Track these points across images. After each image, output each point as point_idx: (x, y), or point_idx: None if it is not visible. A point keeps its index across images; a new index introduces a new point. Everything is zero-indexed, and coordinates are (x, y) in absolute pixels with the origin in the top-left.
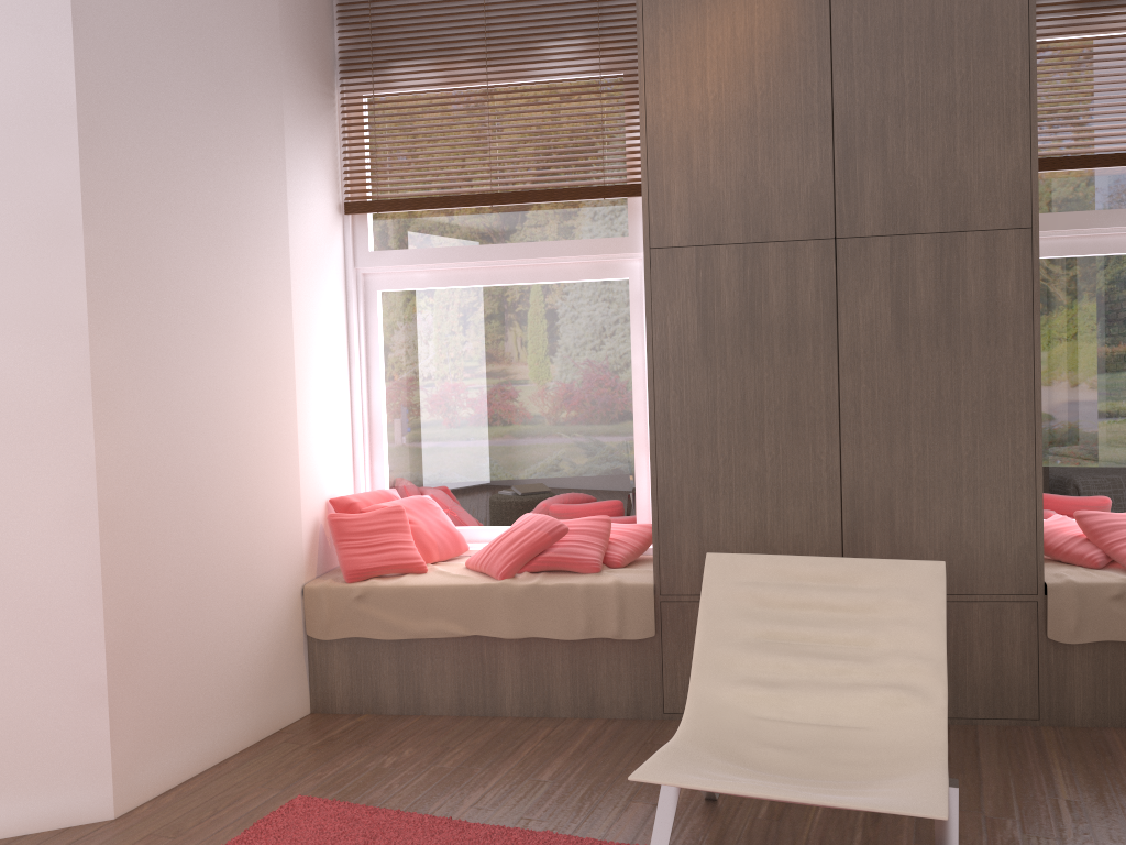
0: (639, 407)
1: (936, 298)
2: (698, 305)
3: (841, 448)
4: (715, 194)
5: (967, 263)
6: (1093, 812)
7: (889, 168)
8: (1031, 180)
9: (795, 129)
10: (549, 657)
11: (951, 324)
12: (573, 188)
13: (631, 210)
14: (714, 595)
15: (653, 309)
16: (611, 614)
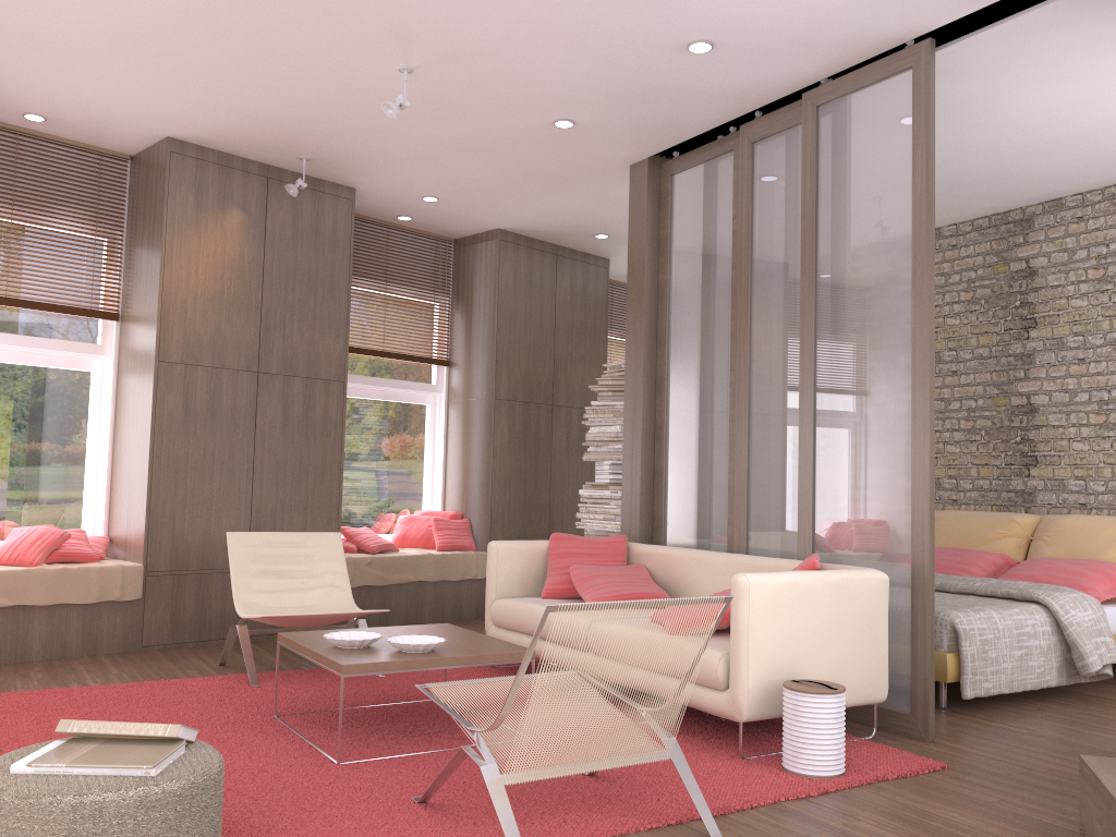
0: (93, 458)
1: (302, 410)
2: (184, 398)
3: (253, 486)
4: (198, 336)
5: (317, 394)
6: None
7: (286, 340)
8: (346, 359)
9: (243, 310)
10: (68, 617)
11: (308, 424)
12: (70, 306)
13: (104, 328)
14: (236, 552)
15: (157, 397)
16: (117, 584)
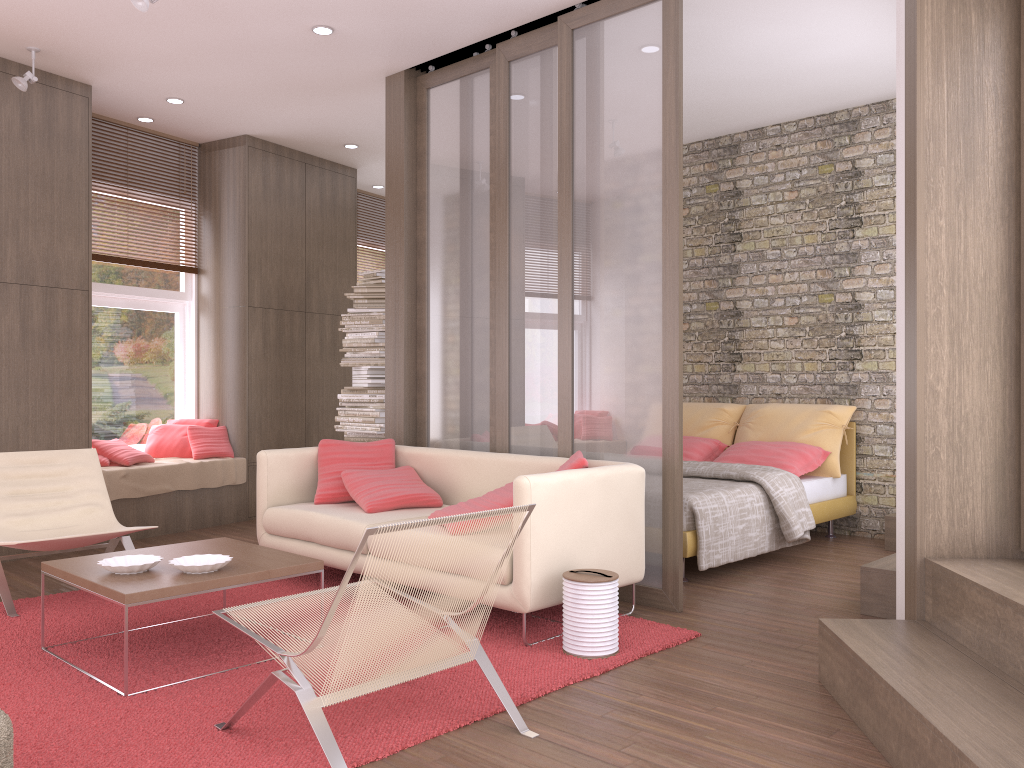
0: None
1: (43, 321)
2: None
3: None
4: None
5: (59, 304)
6: None
7: (20, 247)
8: (89, 267)
9: None
10: None
11: (51, 336)
12: None
13: None
14: None
15: None
16: None
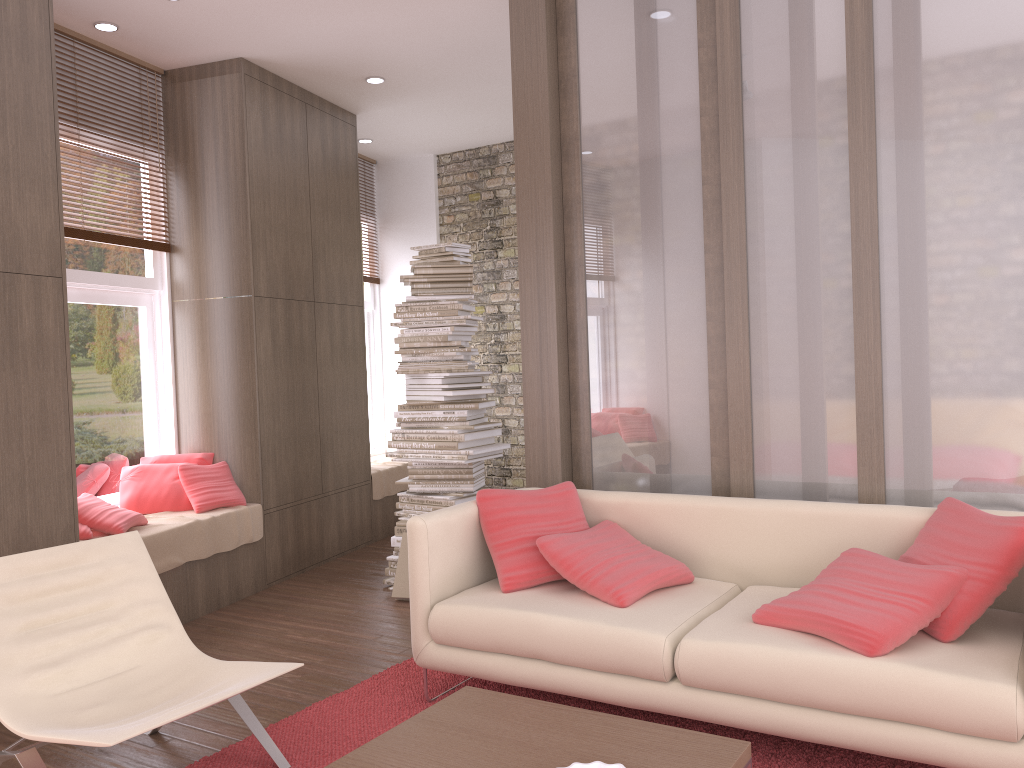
0: None
1: (2, 327)
2: None
3: None
4: None
5: (22, 300)
6: None
7: None
8: (61, 241)
9: None
10: None
11: (14, 349)
12: None
13: None
14: None
15: None
16: None
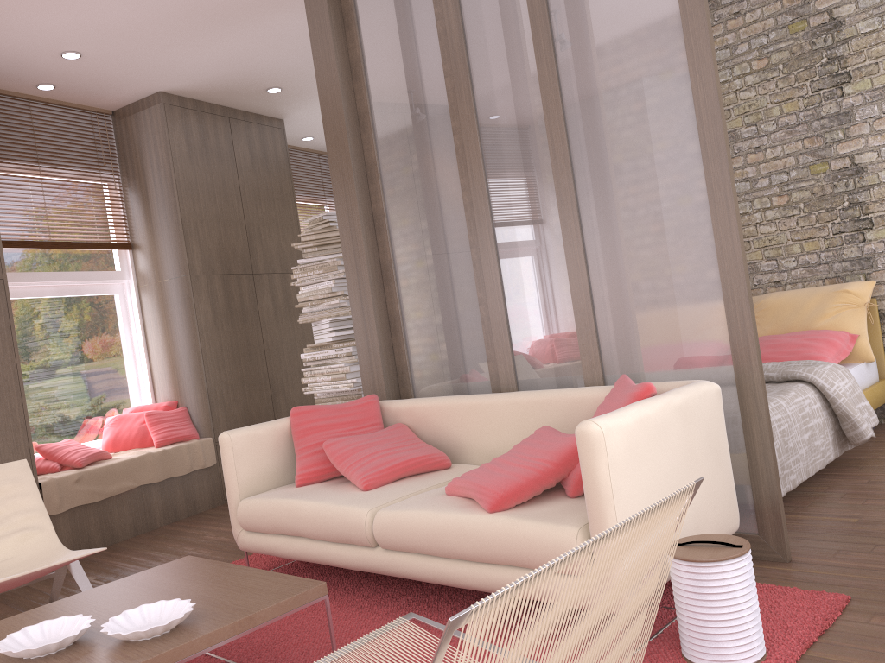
0: None
1: None
2: None
3: None
4: None
5: None
6: (111, 576)
7: None
8: None
9: None
10: None
11: None
12: None
13: None
14: None
15: None
16: None
